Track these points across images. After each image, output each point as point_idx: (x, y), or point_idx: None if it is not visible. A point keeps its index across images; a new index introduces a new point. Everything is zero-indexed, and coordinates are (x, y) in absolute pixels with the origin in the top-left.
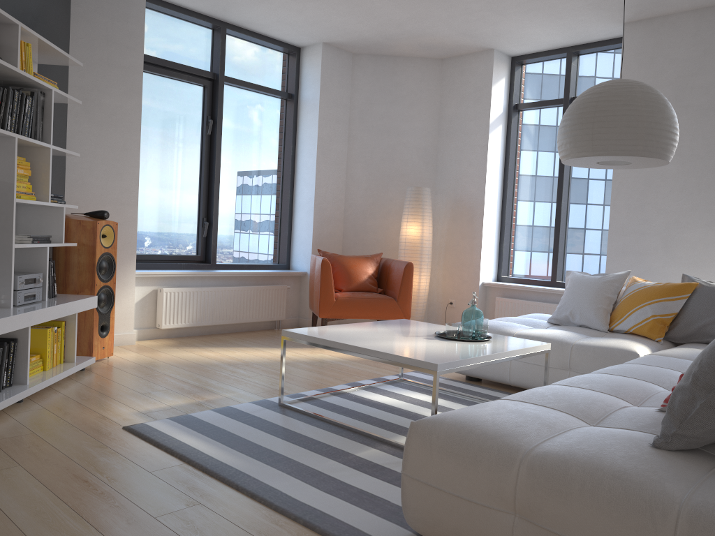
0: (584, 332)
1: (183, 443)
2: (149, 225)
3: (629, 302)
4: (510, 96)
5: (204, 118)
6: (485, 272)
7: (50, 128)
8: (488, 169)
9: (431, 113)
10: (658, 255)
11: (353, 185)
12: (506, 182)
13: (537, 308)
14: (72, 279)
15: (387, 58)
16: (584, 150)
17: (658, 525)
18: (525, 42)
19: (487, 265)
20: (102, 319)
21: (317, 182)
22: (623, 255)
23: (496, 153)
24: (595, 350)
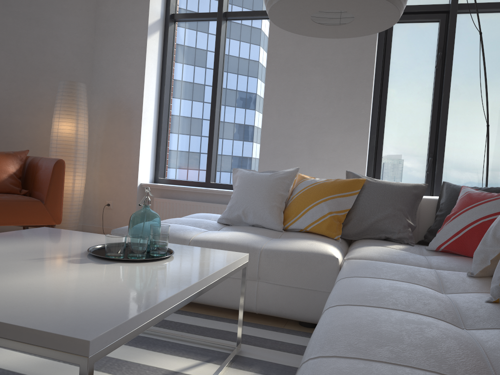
0: (262, 233)
1: None
2: None
3: (303, 199)
4: (167, 5)
5: None
6: (143, 173)
7: None
8: (147, 71)
9: (87, 10)
10: (304, 157)
11: None
12: (163, 87)
13: (195, 207)
14: None
15: None
16: None
17: None
18: None
19: (145, 167)
20: None
21: None
22: (274, 156)
23: (154, 57)
24: (289, 256)
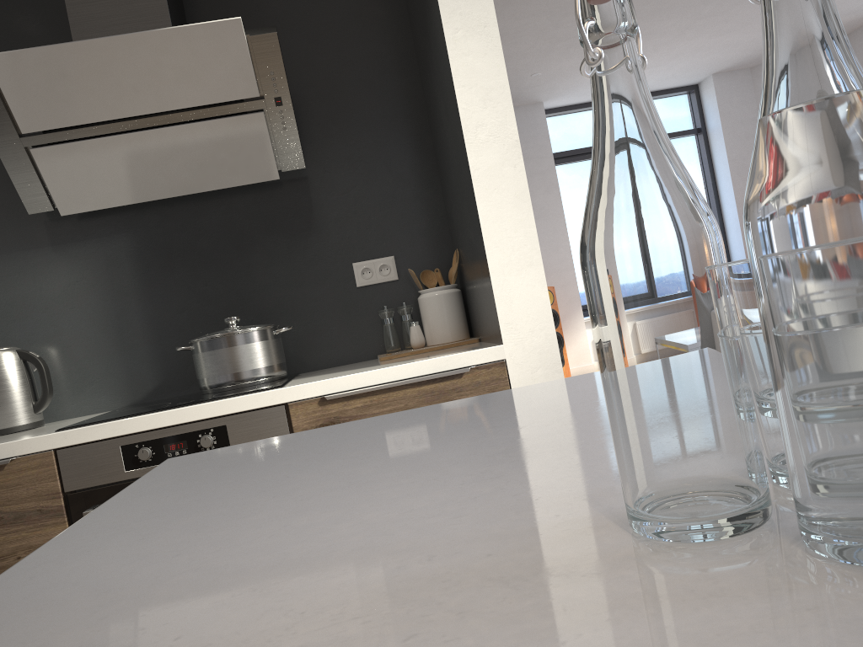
0: None
1: None
2: None
3: None
4: None
5: None
6: None
7: None
8: None
9: None
10: None
11: None
12: None
13: None
14: None
15: None
16: None
17: None
18: None
19: None
20: None
21: (737, 201)
22: None
23: None
24: None
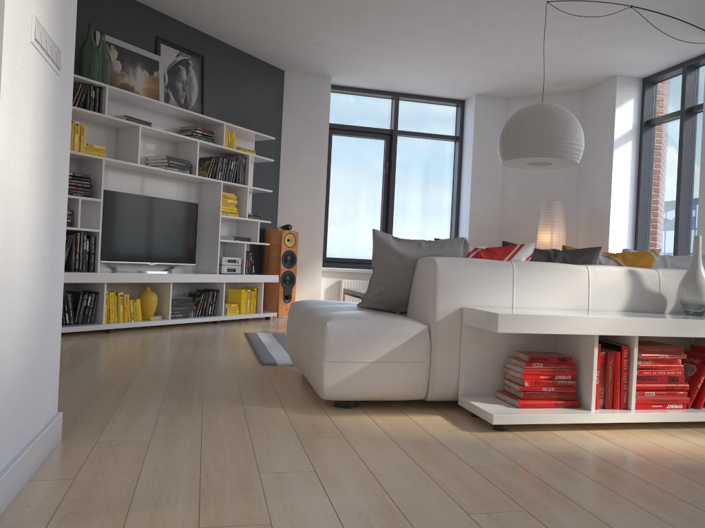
0: None
1: (259, 338)
2: (342, 238)
3: None
4: (641, 114)
5: (384, 162)
6: None
7: (248, 176)
8: (614, 181)
9: None
10: None
11: (507, 203)
12: (639, 191)
13: None
14: (270, 266)
15: (535, 97)
16: (501, 157)
17: (308, 325)
18: (637, 65)
19: None
20: (285, 291)
21: (471, 203)
22: None
23: (625, 166)
24: None
